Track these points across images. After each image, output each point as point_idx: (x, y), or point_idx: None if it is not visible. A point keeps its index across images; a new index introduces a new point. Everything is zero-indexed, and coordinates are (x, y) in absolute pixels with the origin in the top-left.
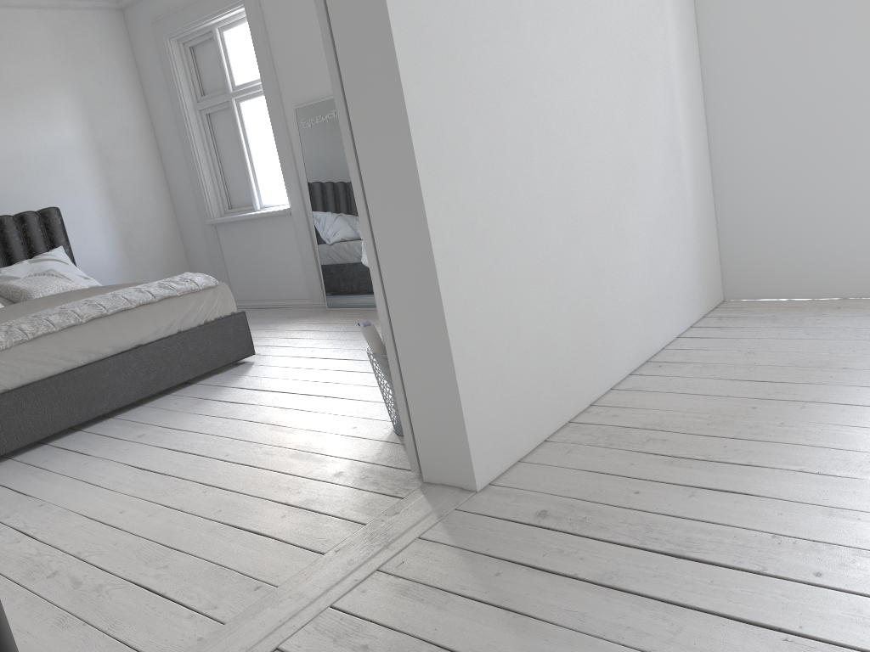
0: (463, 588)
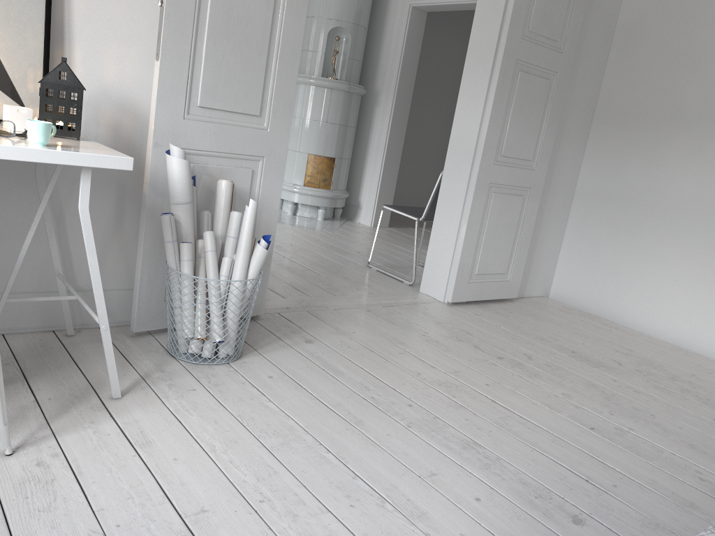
0: (282, 282)
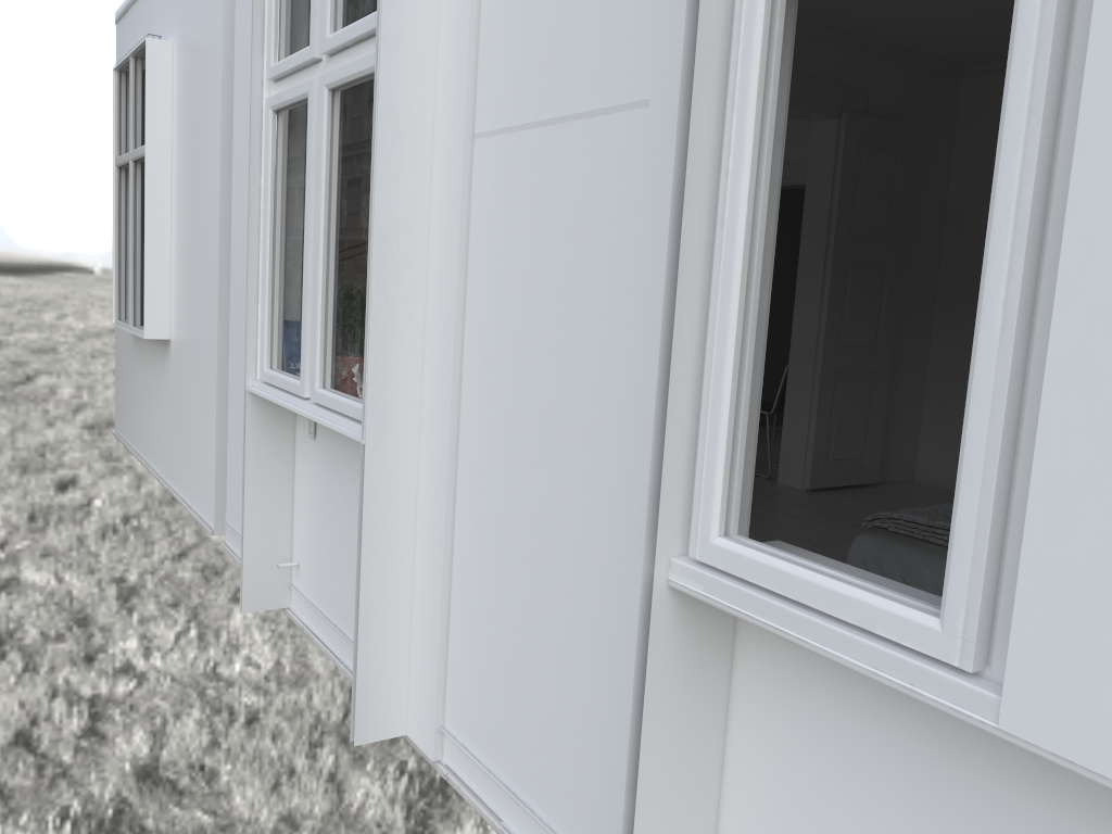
0: None
